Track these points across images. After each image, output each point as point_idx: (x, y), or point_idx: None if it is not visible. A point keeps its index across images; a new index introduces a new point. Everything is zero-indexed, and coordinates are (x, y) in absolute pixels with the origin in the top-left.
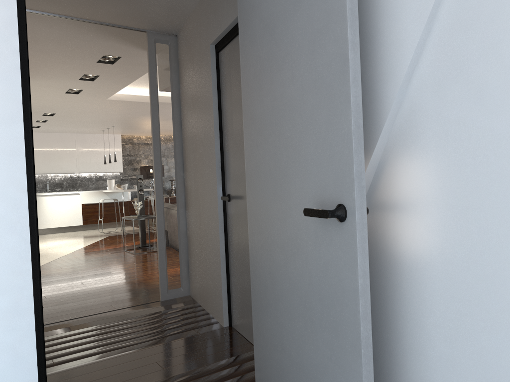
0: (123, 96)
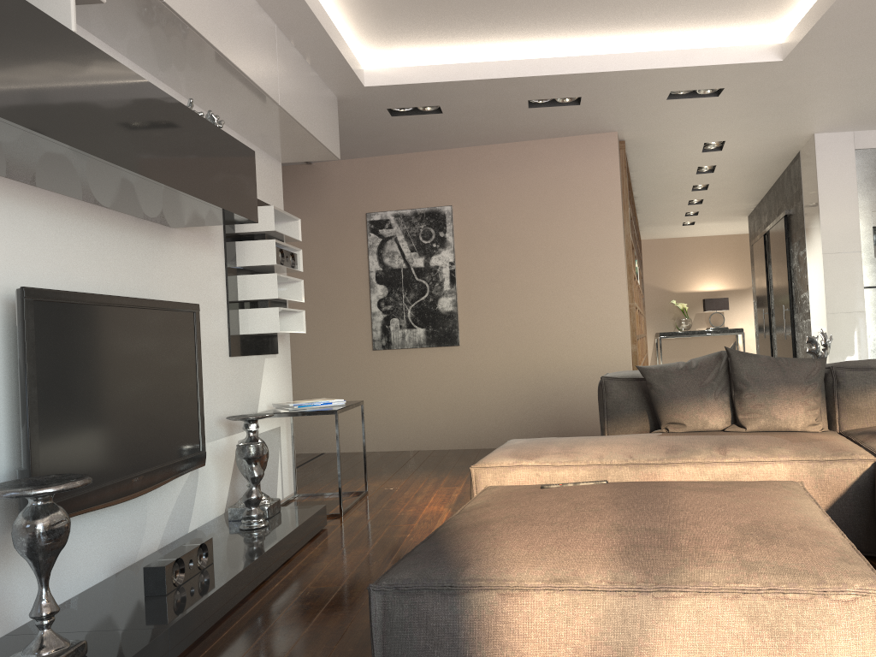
0: (796, 31)
